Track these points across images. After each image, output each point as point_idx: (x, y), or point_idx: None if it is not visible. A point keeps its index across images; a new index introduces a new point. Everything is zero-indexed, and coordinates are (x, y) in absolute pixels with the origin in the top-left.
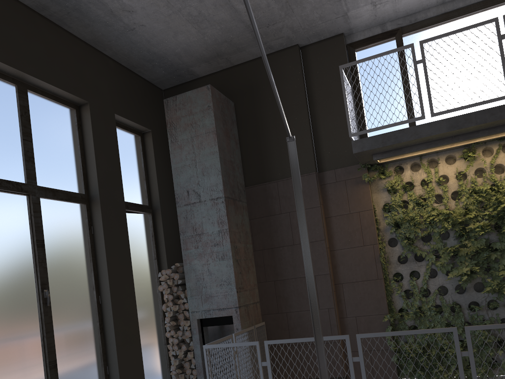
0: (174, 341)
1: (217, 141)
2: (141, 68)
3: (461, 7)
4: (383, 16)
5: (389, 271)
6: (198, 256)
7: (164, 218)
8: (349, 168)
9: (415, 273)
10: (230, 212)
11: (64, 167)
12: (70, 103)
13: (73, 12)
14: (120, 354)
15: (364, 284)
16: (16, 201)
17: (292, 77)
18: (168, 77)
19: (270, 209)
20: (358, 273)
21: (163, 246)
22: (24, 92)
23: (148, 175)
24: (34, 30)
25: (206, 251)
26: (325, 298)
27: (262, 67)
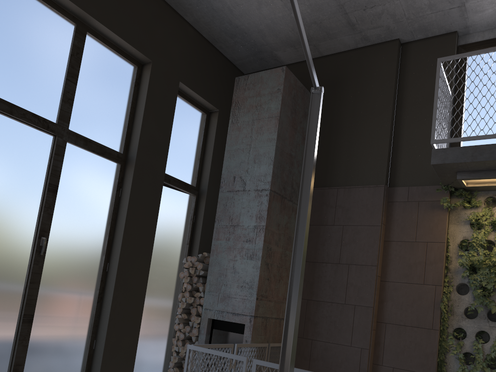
0: (180, 336)
1: (277, 128)
2: (222, 44)
3: None
4: None
5: (450, 324)
6: (227, 250)
7: (209, 204)
8: (427, 188)
9: (484, 334)
10: (272, 209)
11: (107, 120)
12: (132, 59)
13: None
14: (111, 330)
15: (413, 331)
16: (39, 138)
17: (384, 74)
18: (251, 60)
19: (323, 218)
20: (408, 316)
21: (199, 232)
22: (82, 33)
23: (204, 156)
24: None
25: (236, 245)
26: (361, 335)
27: (352, 60)
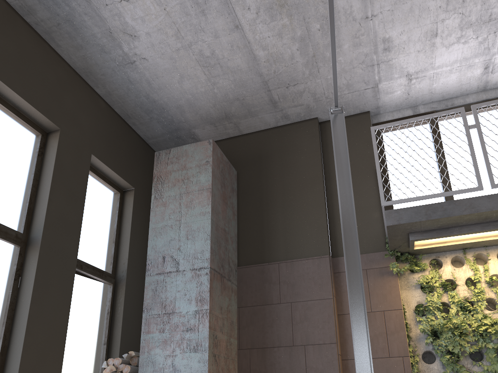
0: None
1: (211, 201)
2: (136, 120)
3: None
4: (416, 95)
5: None
6: (162, 344)
7: (129, 293)
8: (372, 255)
9: None
10: (214, 289)
11: (2, 192)
12: (36, 126)
13: (64, 23)
14: None
15: None
16: None
17: (308, 149)
18: (166, 138)
19: (267, 296)
20: None
21: (119, 327)
22: None
23: (119, 238)
24: (10, 30)
25: (174, 337)
26: None
27: (274, 137)
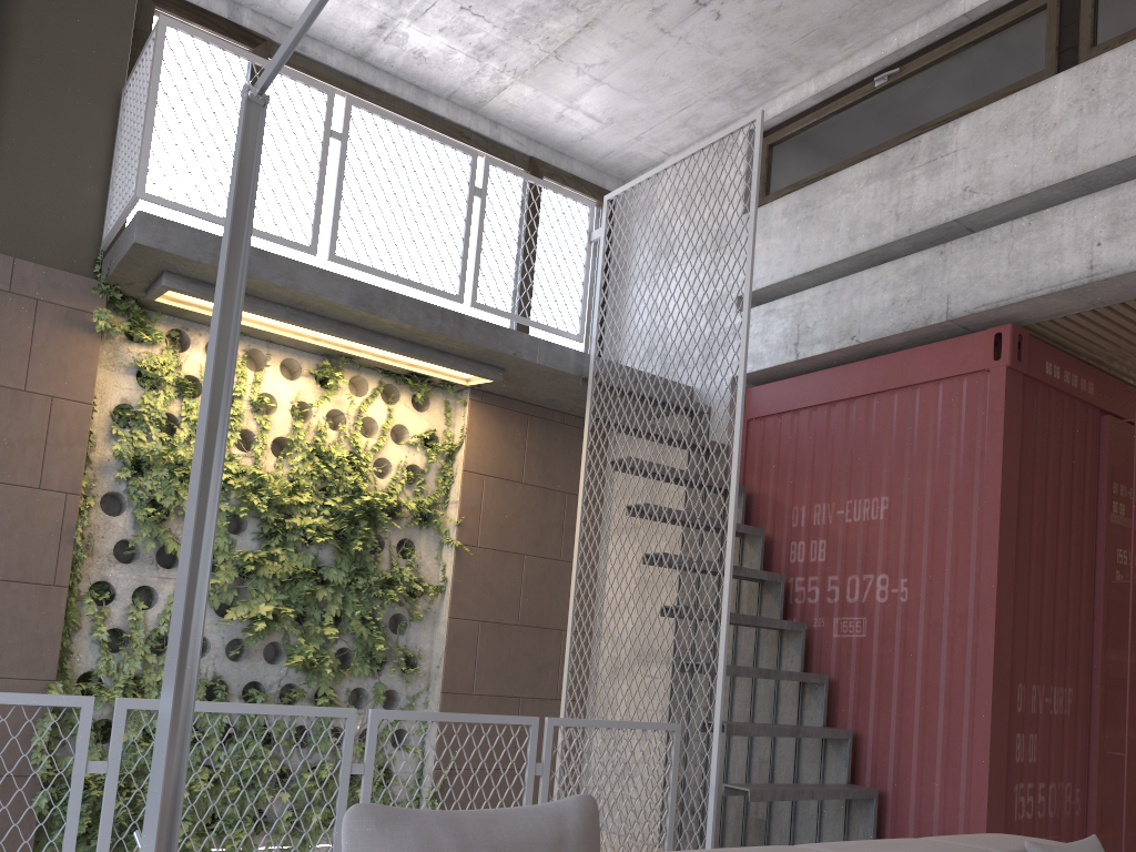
0: None
1: None
2: None
3: (386, 90)
4: None
5: (85, 574)
6: None
7: None
8: (59, 275)
9: (139, 593)
10: None
11: None
12: None
13: None
14: None
15: (9, 590)
16: None
17: None
18: None
19: None
20: (0, 557)
21: None
22: None
23: None
24: None
25: None
26: None
27: None
